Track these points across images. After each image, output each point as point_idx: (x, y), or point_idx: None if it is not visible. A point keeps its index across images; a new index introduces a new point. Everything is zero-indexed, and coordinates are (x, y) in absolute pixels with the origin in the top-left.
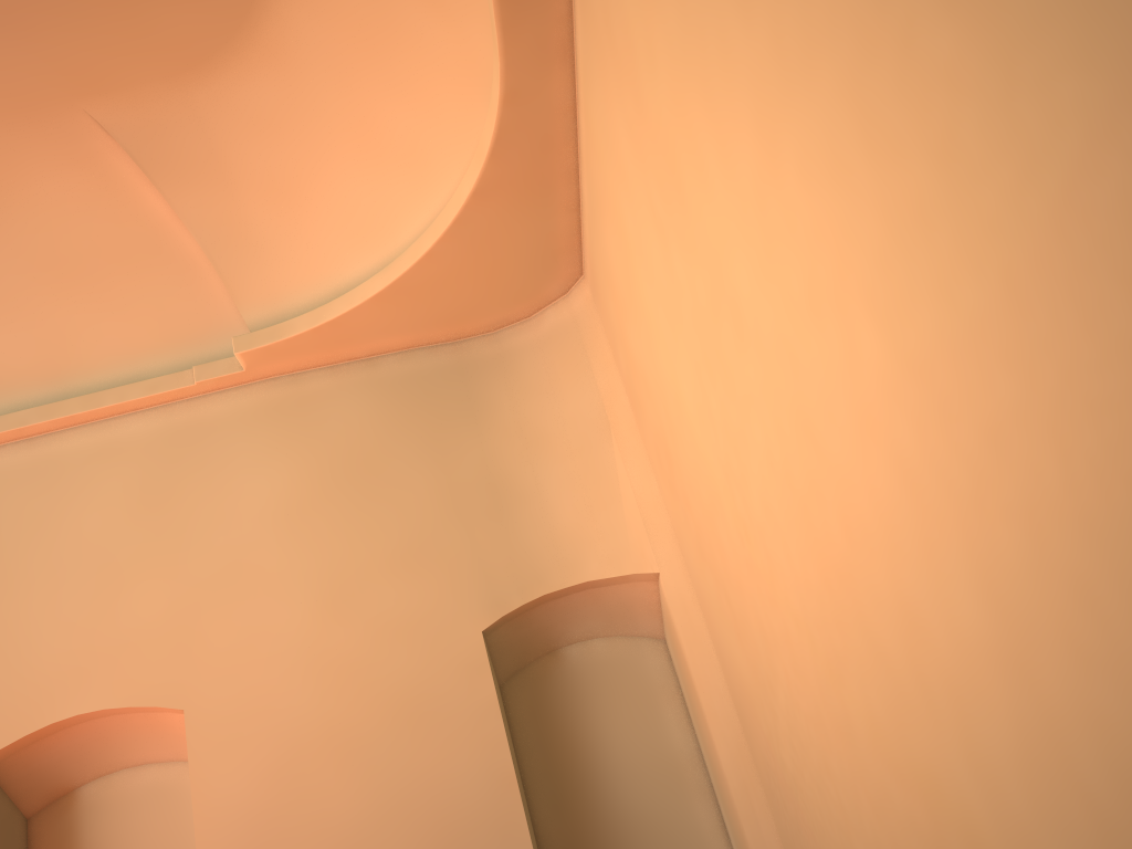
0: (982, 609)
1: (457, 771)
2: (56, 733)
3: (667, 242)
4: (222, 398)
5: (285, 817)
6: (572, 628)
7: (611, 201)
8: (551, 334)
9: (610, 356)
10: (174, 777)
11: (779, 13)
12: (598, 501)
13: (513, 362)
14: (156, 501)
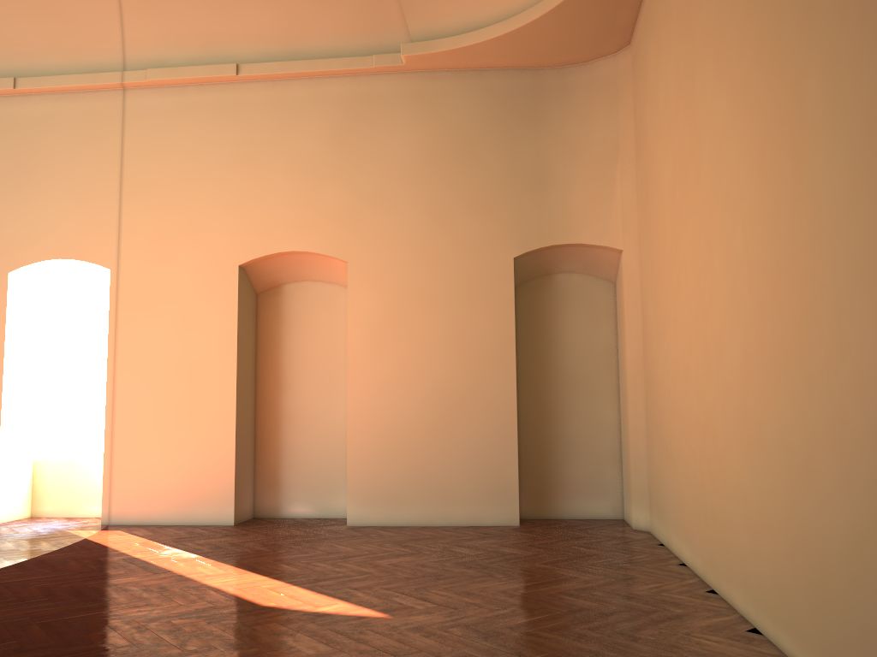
0: (741, 359)
1: (484, 328)
2: (279, 256)
3: (679, 95)
4: (387, 78)
5: (393, 329)
6: (563, 265)
7: (658, 33)
8: (598, 79)
9: (631, 108)
10: (332, 292)
11: (750, 76)
12: (599, 197)
13: (569, 91)
14: (342, 137)
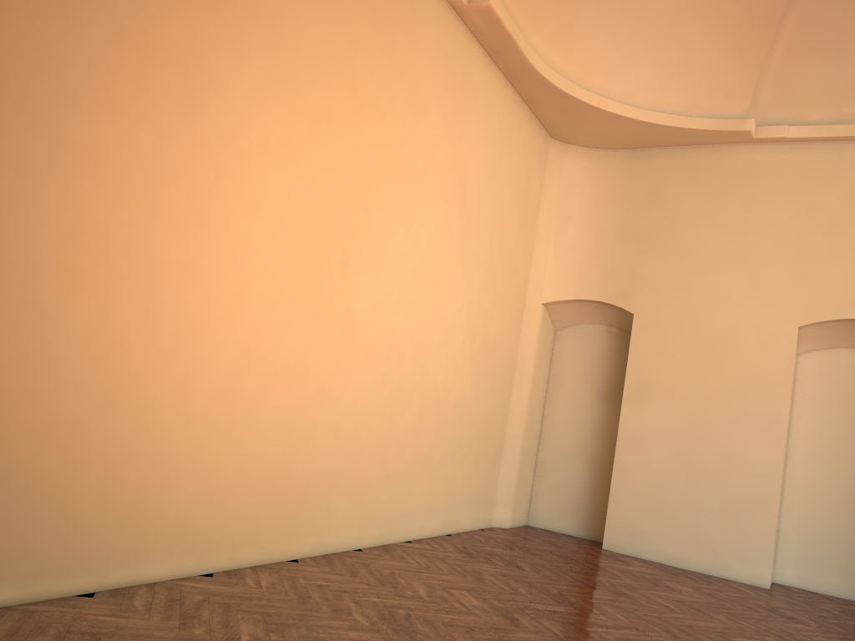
0: (238, 352)
1: None
2: None
3: None
4: None
5: None
6: None
7: None
8: None
9: None
10: None
11: (317, 166)
12: None
13: None
14: None
